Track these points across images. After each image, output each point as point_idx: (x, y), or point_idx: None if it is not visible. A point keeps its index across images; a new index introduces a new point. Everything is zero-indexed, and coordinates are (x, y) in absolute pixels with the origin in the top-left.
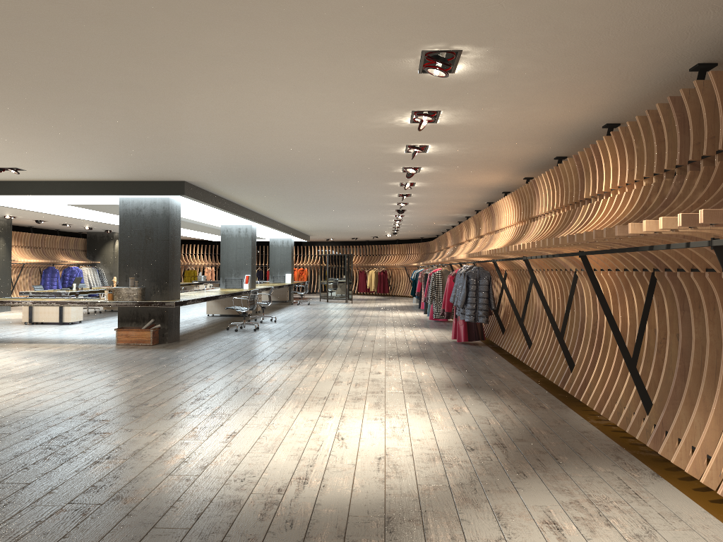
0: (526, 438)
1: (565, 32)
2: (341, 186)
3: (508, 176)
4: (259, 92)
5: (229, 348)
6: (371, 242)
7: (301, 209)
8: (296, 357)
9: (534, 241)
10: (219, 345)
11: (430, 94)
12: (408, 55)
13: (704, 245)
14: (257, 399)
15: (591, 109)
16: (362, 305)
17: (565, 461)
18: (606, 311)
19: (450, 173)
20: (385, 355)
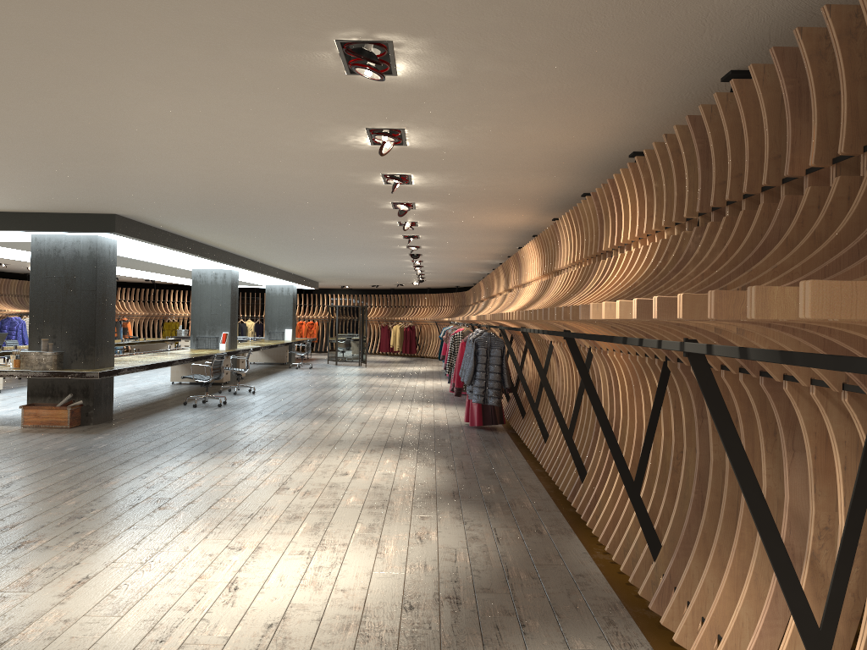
0: (495, 587)
1: (529, 17)
2: (324, 224)
3: (532, 216)
4: (137, 97)
5: (170, 433)
6: (397, 290)
7: (290, 251)
8: (250, 448)
9: (548, 303)
10: (159, 428)
11: (379, 106)
12: (318, 46)
13: (676, 348)
14: (156, 517)
15: (606, 132)
16: (377, 369)
17: (534, 630)
18: (600, 415)
19: (455, 211)
20: (368, 445)
